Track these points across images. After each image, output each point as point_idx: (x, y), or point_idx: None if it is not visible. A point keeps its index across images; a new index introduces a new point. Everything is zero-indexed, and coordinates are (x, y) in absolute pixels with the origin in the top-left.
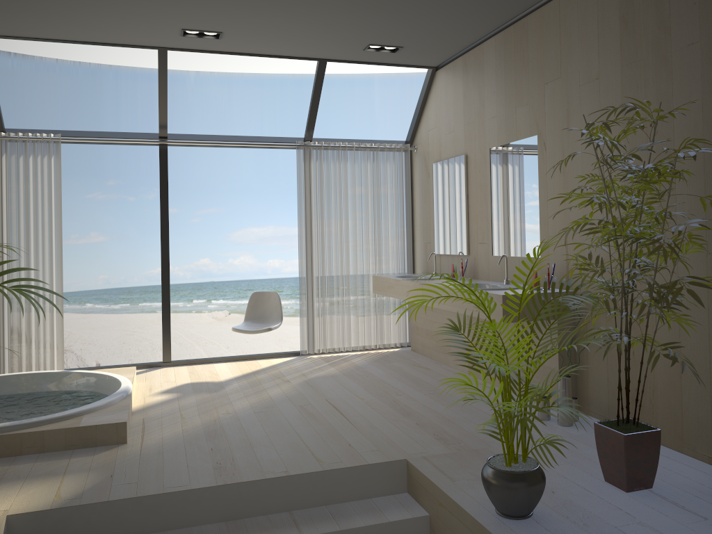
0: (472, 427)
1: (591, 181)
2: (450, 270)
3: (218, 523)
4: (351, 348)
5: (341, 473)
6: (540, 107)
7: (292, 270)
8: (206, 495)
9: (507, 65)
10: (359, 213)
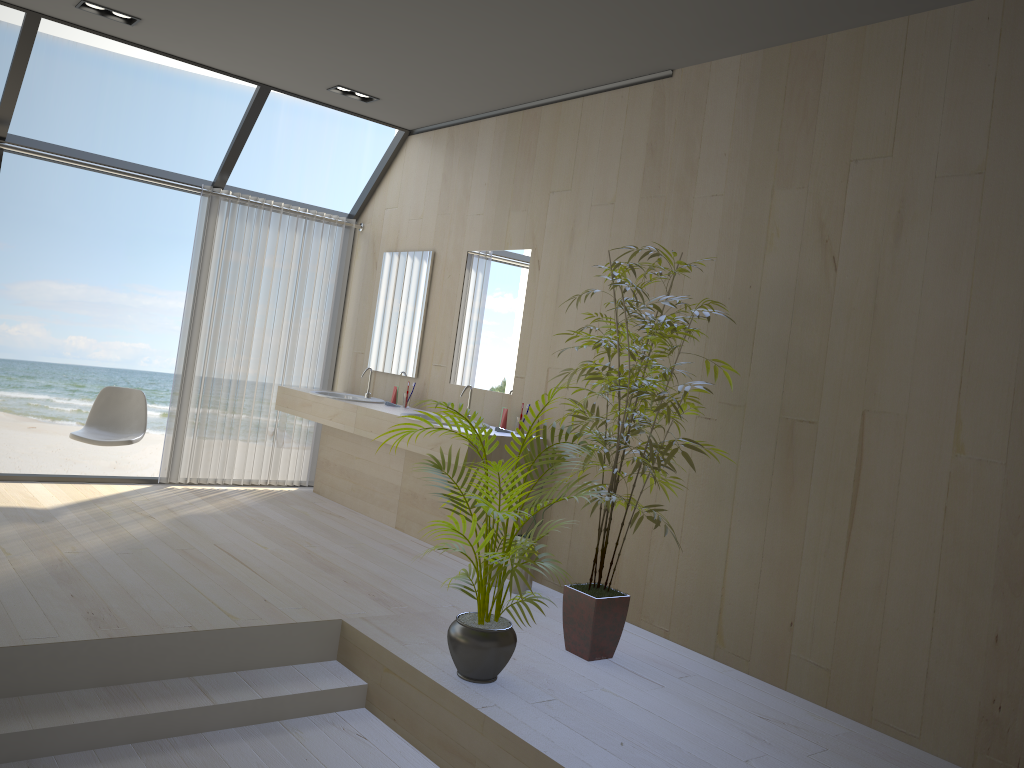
0: (413, 589)
1: (597, 320)
2: (388, 394)
3: (94, 688)
4: (232, 480)
5: (262, 632)
6: (541, 218)
7: (106, 356)
8: (83, 651)
9: (508, 156)
10: (274, 299)
